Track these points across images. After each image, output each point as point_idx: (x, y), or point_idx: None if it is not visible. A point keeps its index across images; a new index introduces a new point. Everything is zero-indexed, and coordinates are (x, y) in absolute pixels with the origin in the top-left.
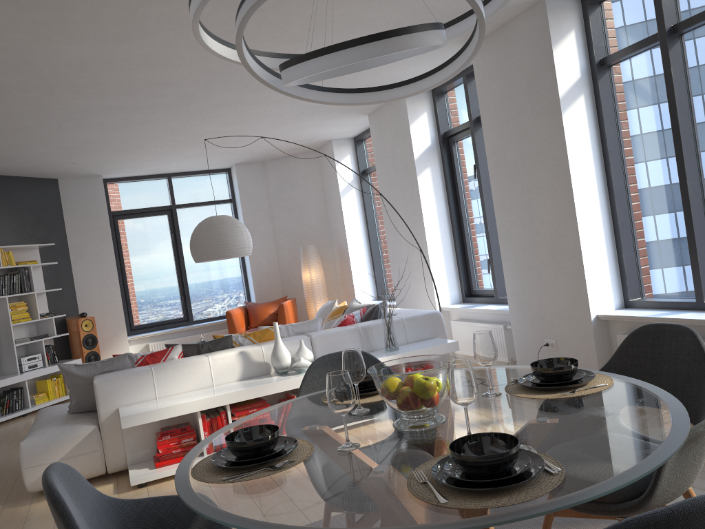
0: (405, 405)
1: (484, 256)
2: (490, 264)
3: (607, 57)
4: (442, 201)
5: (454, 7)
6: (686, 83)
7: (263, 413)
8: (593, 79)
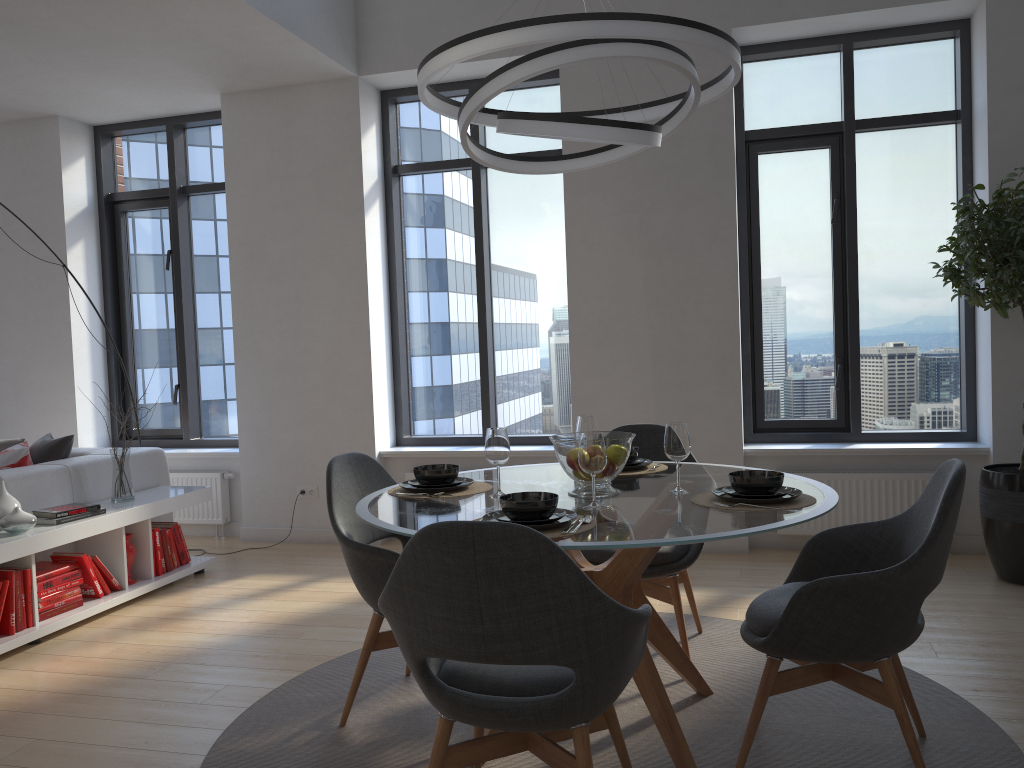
0: (611, 470)
1: (160, 381)
2: (182, 392)
3: (403, 166)
4: (96, 294)
5: (274, 48)
6: (488, 217)
7: (376, 511)
8: (386, 185)
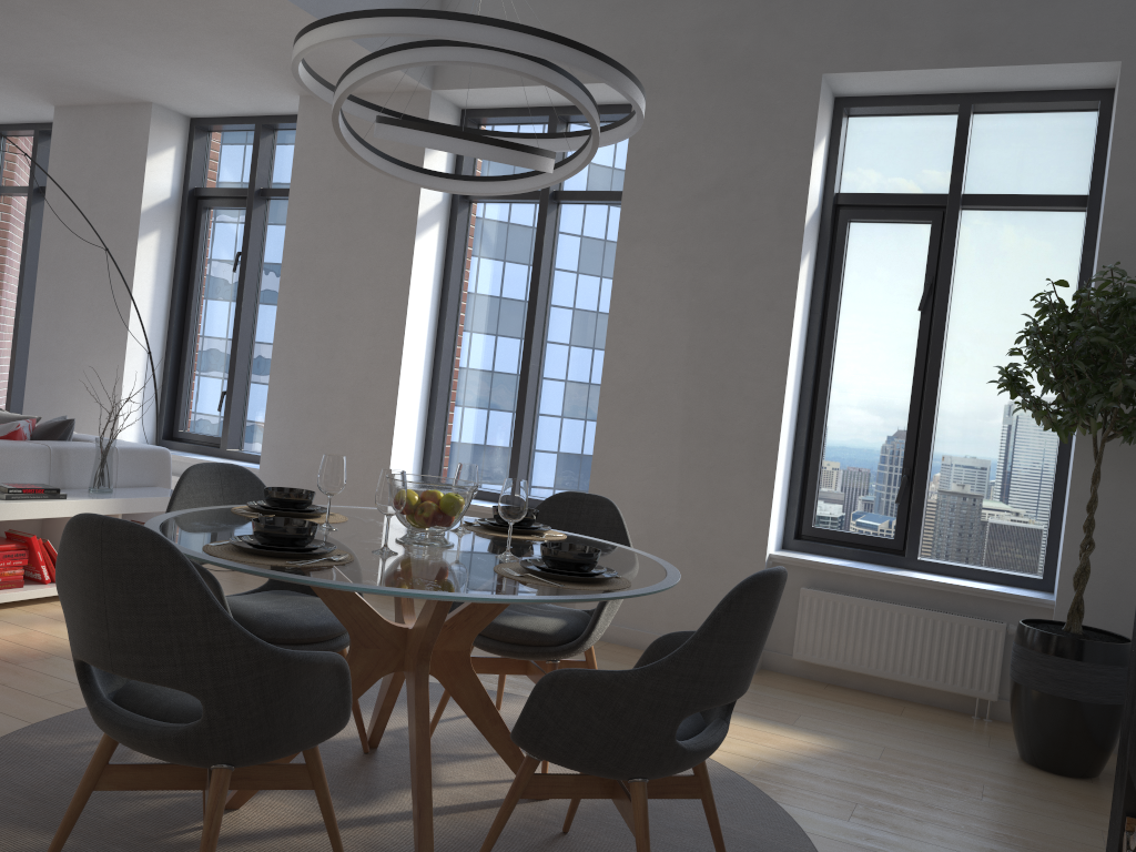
0: (434, 519)
1: (212, 386)
2: (226, 400)
3: None
4: (164, 287)
5: (332, 50)
6: (552, 256)
7: (177, 518)
8: (452, 209)
